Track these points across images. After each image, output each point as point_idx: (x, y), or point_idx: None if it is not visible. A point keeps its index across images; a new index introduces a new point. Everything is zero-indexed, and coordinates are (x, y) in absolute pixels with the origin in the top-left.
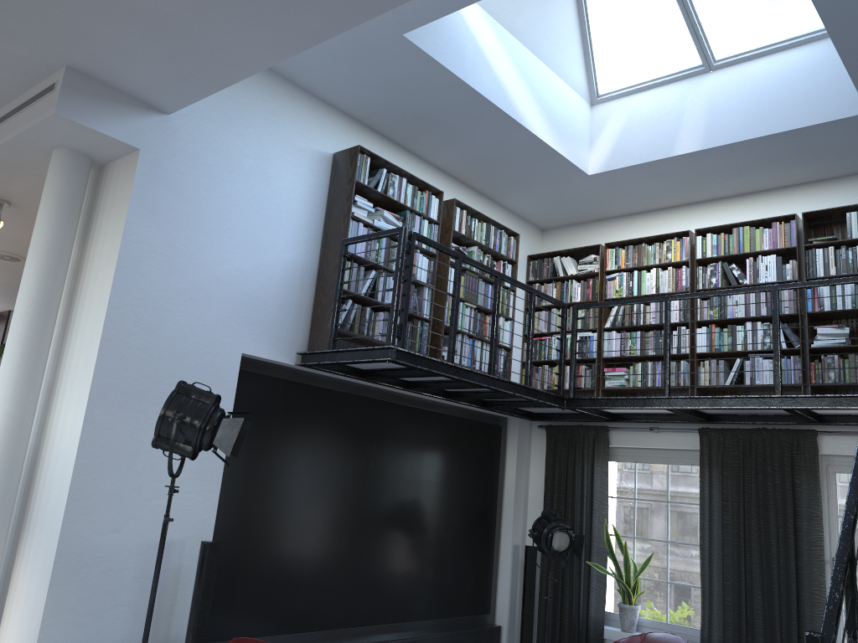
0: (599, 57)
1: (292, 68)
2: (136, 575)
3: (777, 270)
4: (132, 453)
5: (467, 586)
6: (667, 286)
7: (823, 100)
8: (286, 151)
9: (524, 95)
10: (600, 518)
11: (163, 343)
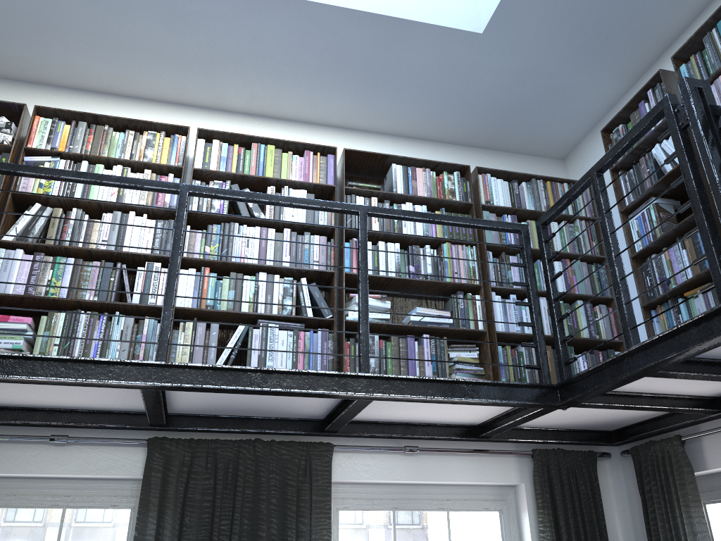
0: None
1: None
2: None
3: (309, 210)
4: None
5: None
6: (139, 197)
7: (434, 2)
8: None
9: None
10: None
11: None
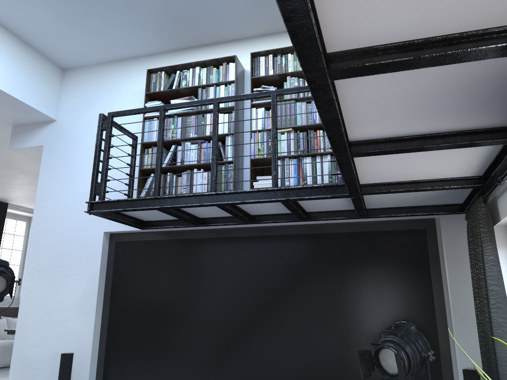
0: None
1: (108, 54)
2: (48, 372)
3: None
4: (45, 302)
5: None
6: None
7: None
8: (125, 100)
9: None
10: (497, 329)
11: (58, 239)
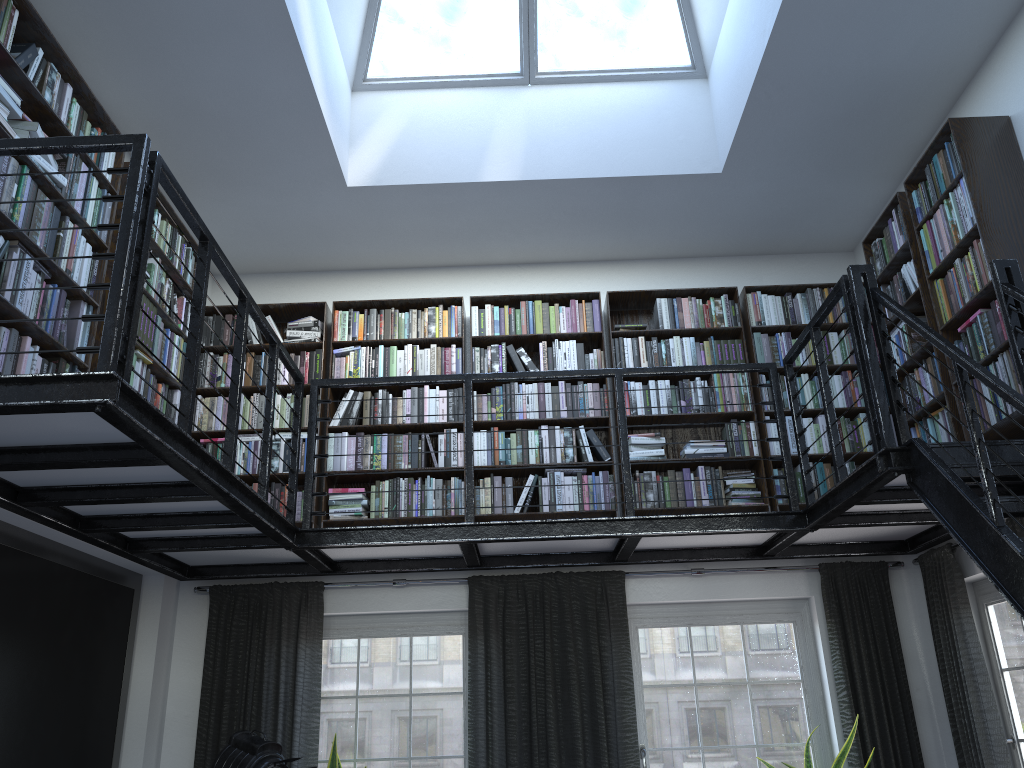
0: (386, 19)
1: None
2: None
3: (580, 359)
4: None
5: None
6: (429, 371)
7: (671, 149)
8: None
9: (308, 17)
10: (309, 735)
11: None
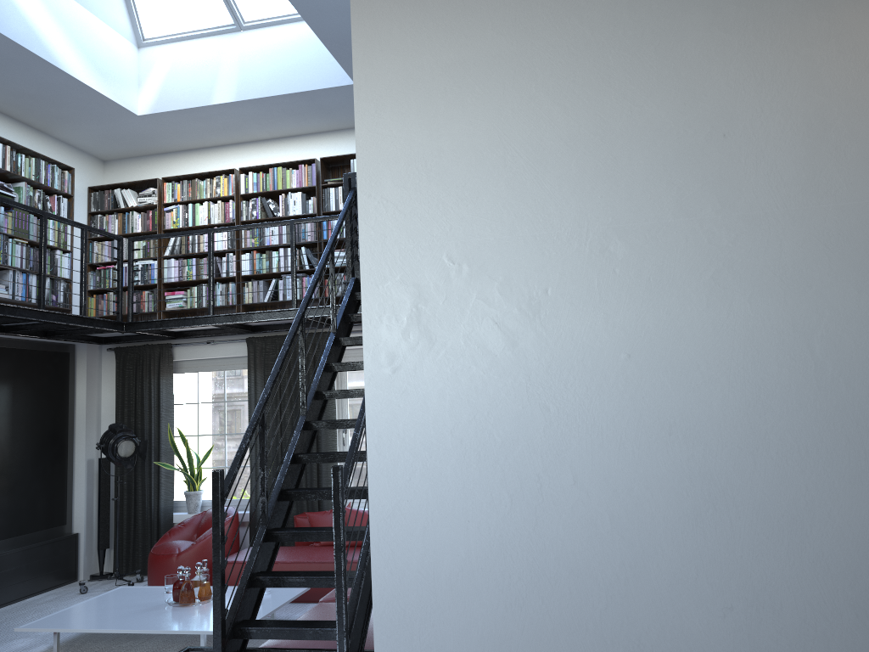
0: (141, 3)
1: None
2: None
3: (303, 205)
4: None
5: (39, 504)
6: (217, 218)
7: (325, 69)
8: None
9: (61, 38)
10: (167, 424)
11: None
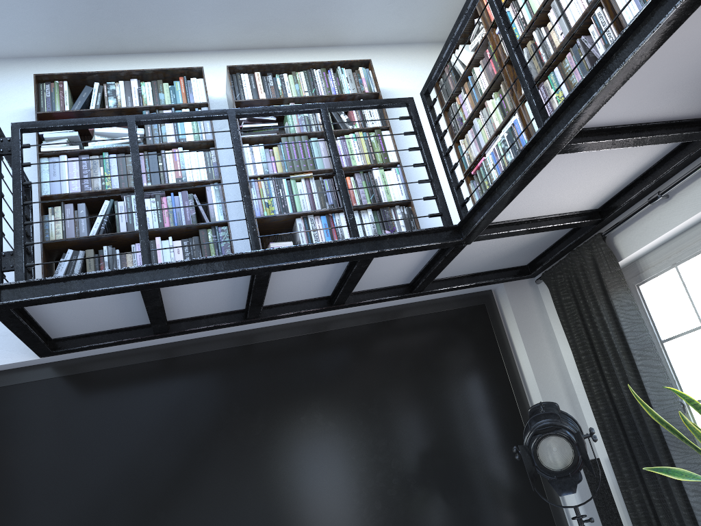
0: None
1: None
2: None
3: None
4: None
5: None
6: None
7: None
8: None
9: None
10: (652, 383)
11: None
